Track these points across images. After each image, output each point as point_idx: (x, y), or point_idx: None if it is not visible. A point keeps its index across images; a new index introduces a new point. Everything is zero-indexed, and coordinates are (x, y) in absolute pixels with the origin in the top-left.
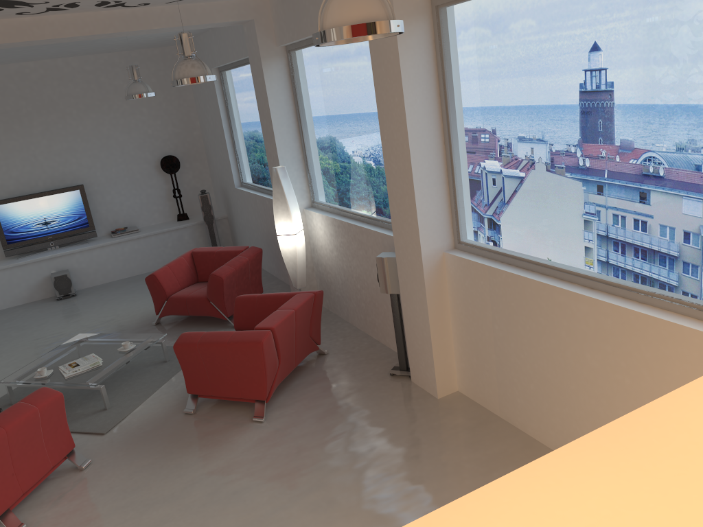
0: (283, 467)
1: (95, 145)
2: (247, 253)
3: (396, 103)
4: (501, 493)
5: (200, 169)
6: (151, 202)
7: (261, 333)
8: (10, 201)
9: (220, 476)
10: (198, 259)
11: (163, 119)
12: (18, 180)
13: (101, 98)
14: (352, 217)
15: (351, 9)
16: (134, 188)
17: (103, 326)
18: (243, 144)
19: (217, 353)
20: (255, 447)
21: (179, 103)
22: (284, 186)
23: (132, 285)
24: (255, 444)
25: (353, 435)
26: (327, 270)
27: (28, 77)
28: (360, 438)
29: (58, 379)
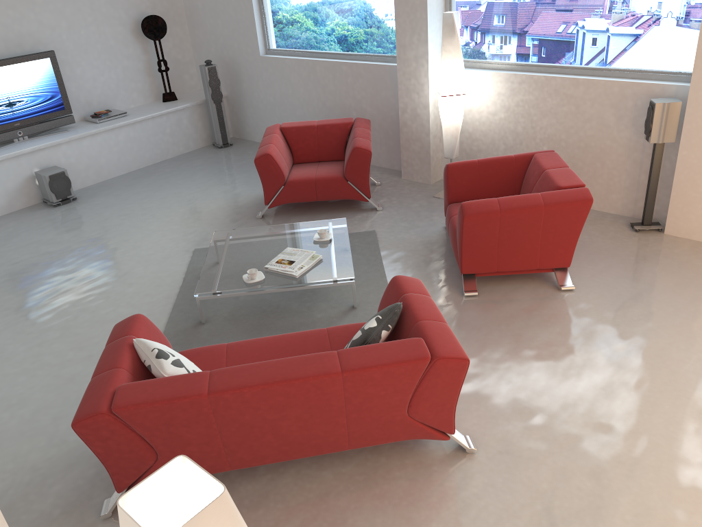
0: (668, 325)
1: None
2: (363, 125)
3: None
4: None
5: (181, 37)
6: (128, 77)
7: (581, 190)
8: None
9: (615, 345)
10: (292, 136)
11: None
12: None
13: None
14: (542, 70)
15: None
16: (108, 58)
17: (184, 227)
18: None
19: (527, 219)
20: (605, 313)
21: None
22: (458, 36)
23: (146, 181)
24: (600, 310)
25: (688, 286)
26: (473, 137)
27: None
28: (700, 287)
29: (284, 280)
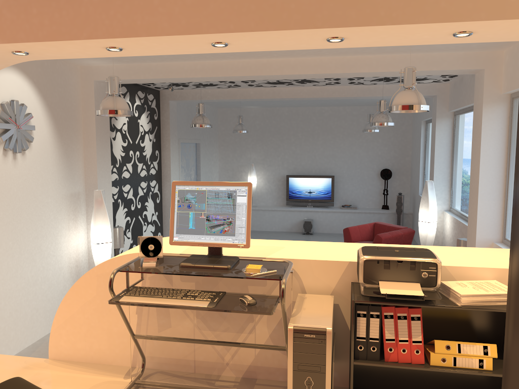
0: None
1: (346, 155)
2: (404, 230)
3: (477, 148)
4: (333, 243)
5: (404, 181)
6: (369, 194)
7: None
8: (296, 176)
9: None
10: (376, 227)
11: (389, 147)
12: (303, 167)
13: (357, 130)
14: (464, 218)
15: (401, 99)
16: (361, 184)
17: None
18: (428, 168)
19: None
20: None
21: (401, 139)
22: (429, 192)
23: (342, 237)
24: None
25: None
26: None
27: (323, 114)
28: None
29: None
